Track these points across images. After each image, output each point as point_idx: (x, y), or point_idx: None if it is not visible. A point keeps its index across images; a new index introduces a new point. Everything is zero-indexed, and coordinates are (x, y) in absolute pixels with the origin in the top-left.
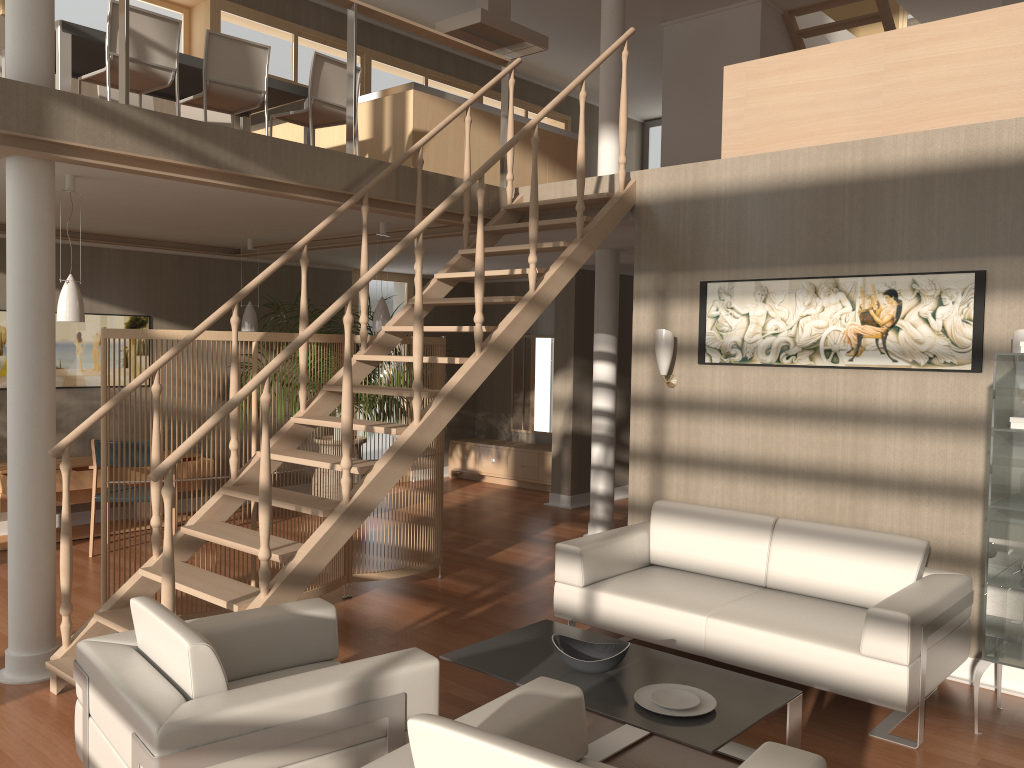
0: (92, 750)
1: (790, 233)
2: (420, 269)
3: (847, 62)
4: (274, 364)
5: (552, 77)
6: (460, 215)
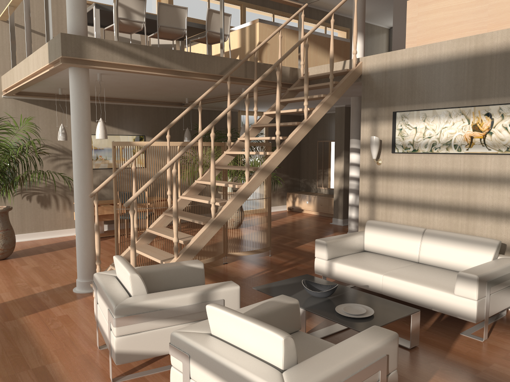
0: (98, 317)
1: (437, 85)
2: (247, 110)
3: None
4: (178, 156)
5: (339, 9)
6: None
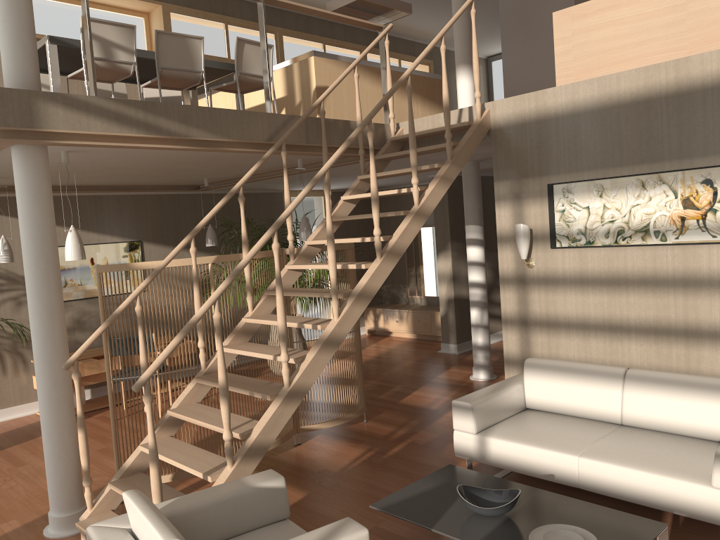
0: None
1: (618, 140)
2: (328, 200)
3: None
4: (221, 289)
5: (416, 33)
6: (356, 149)
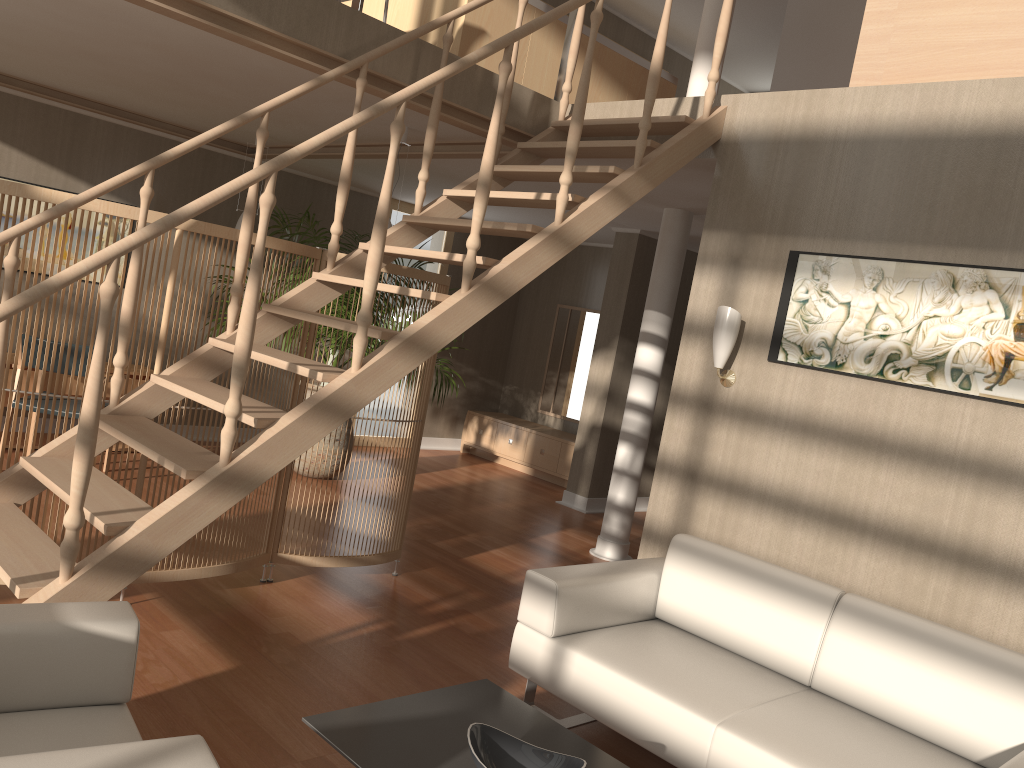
0: None
1: (930, 199)
2: (394, 154)
3: None
4: (129, 241)
5: (654, 21)
6: None
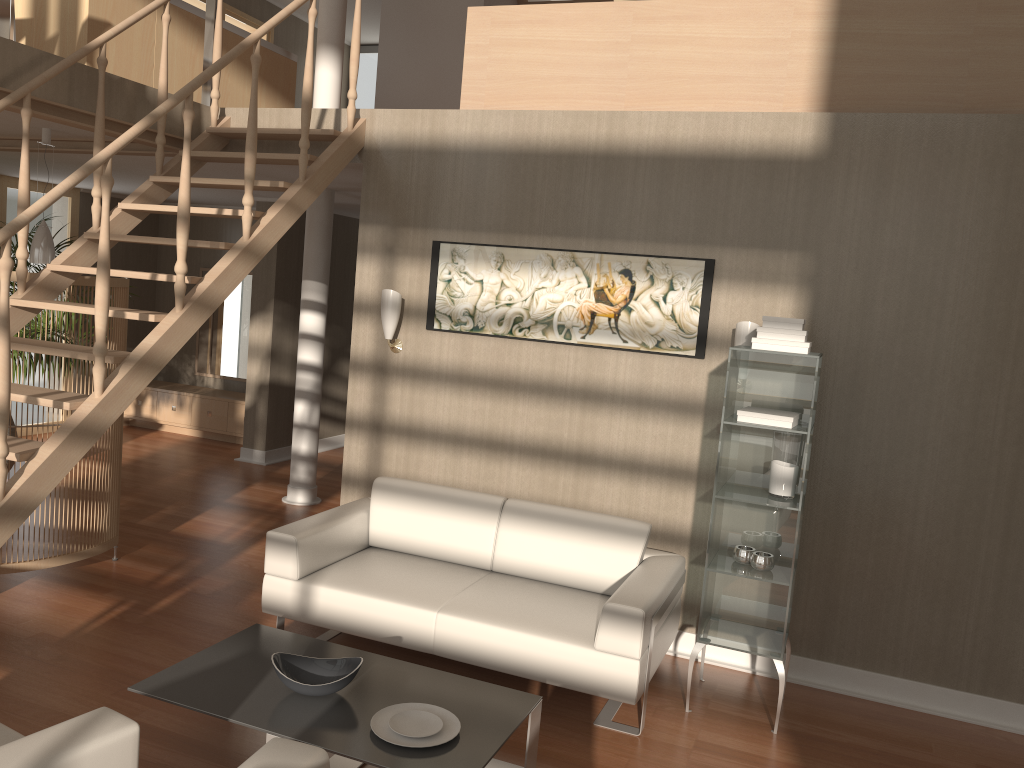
0: None
1: (530, 200)
2: (108, 204)
3: (596, 26)
4: None
5: None
6: (152, 133)
